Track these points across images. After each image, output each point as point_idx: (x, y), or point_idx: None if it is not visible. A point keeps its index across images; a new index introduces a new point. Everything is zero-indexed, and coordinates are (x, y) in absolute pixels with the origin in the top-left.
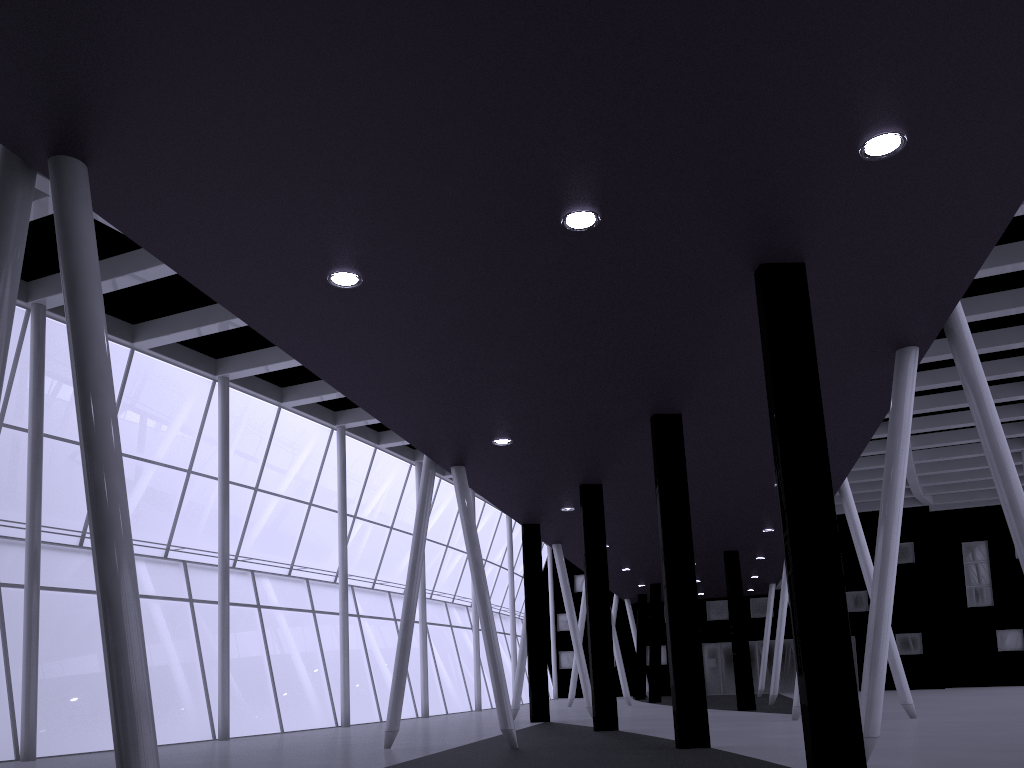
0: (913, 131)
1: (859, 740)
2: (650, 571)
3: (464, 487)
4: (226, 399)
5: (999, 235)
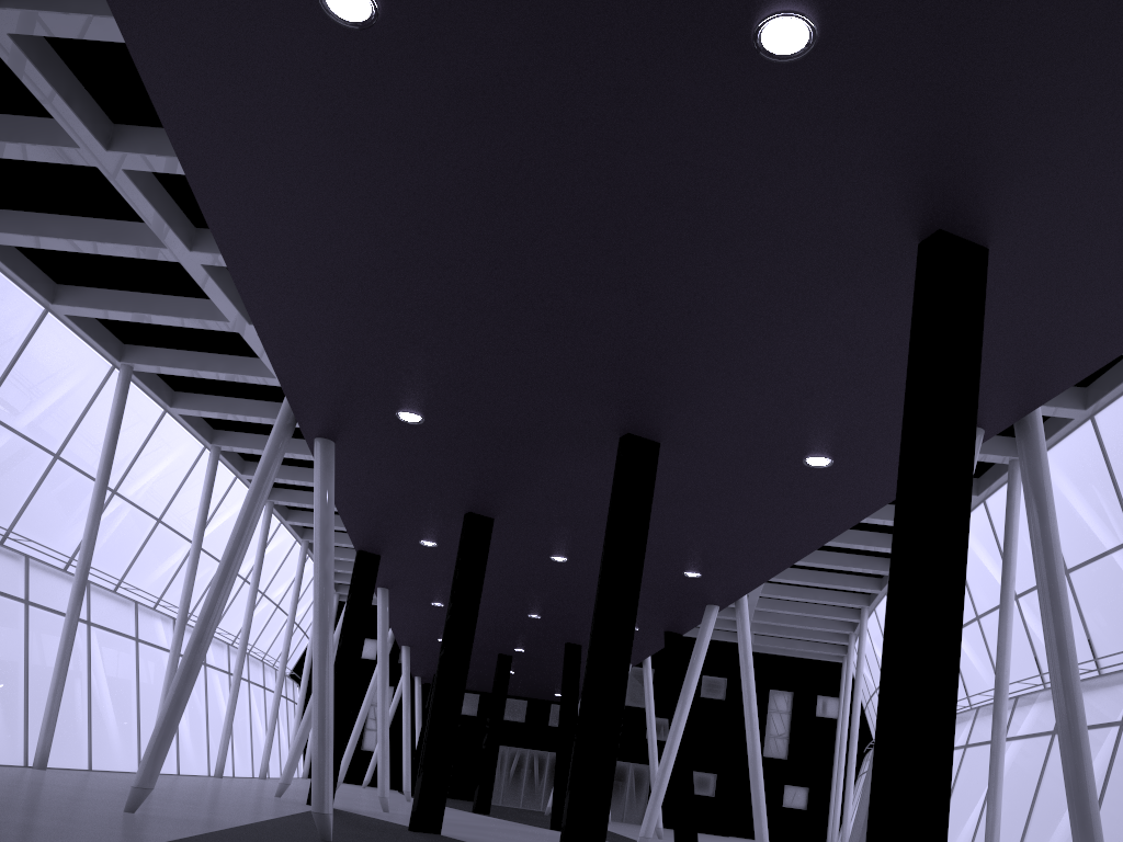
0: None
1: None
2: None
3: (329, 470)
4: None
5: None
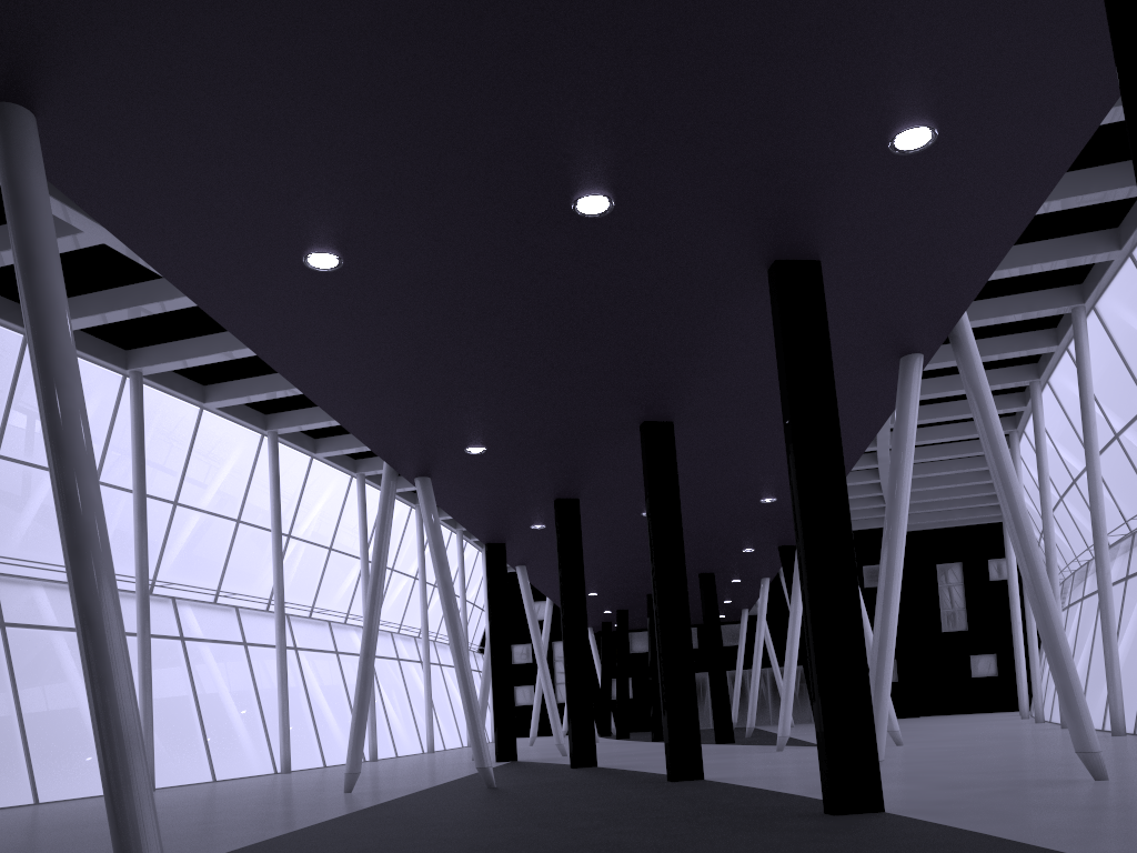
0: (944, 126)
1: (875, 761)
2: (618, 596)
3: (430, 501)
4: (140, 398)
5: (1015, 239)
